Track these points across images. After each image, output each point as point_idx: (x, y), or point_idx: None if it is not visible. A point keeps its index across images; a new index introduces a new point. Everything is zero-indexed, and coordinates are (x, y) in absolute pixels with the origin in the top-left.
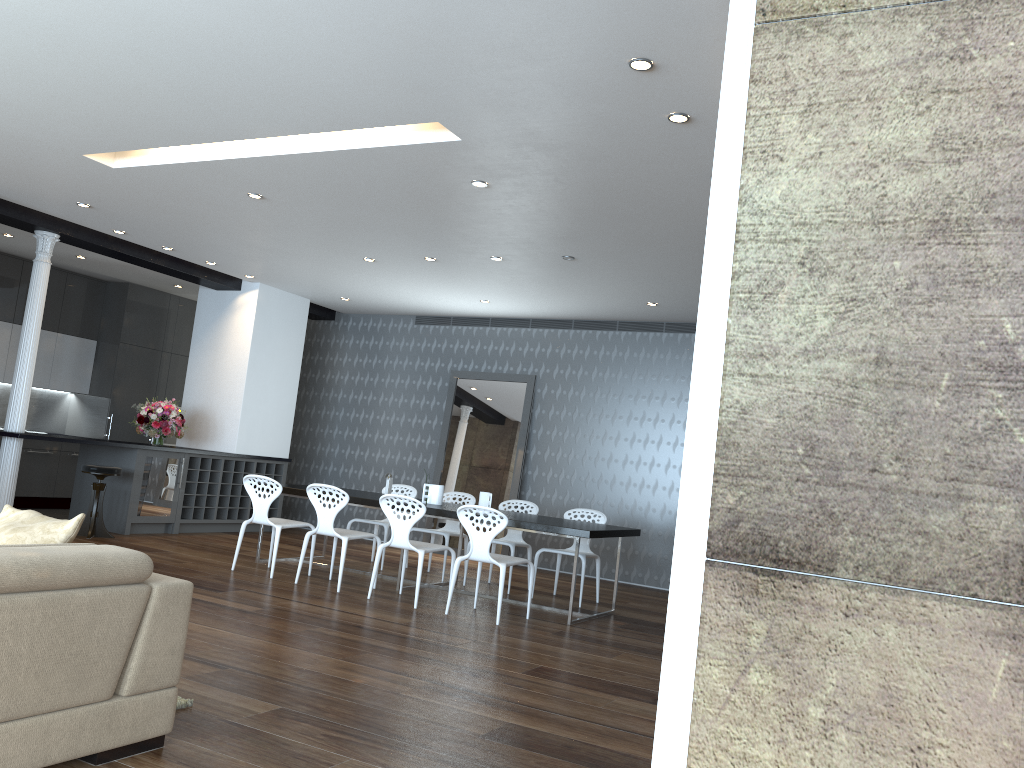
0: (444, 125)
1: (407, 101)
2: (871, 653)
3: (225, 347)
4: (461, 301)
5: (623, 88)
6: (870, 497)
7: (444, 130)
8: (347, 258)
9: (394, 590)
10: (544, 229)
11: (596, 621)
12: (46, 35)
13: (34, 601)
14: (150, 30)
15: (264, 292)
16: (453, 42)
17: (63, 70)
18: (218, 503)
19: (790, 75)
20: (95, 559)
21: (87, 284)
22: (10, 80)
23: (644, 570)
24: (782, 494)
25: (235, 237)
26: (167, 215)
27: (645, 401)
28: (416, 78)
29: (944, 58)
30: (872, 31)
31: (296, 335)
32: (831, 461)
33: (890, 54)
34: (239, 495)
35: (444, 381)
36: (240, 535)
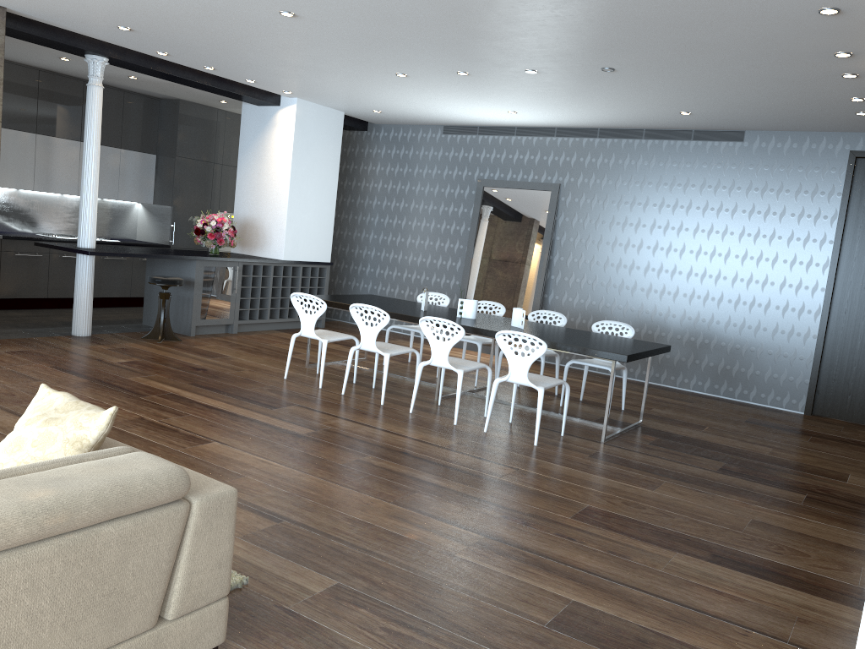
0: None
1: None
2: None
3: (269, 161)
4: (489, 112)
5: None
6: None
7: None
8: (380, 74)
9: (433, 400)
10: (588, 40)
11: (627, 436)
12: None
13: (51, 551)
14: None
15: (301, 107)
16: None
17: None
18: (270, 304)
19: None
20: (121, 488)
21: (143, 102)
22: None
23: (661, 371)
24: None
25: (271, 56)
26: (204, 36)
27: (669, 210)
28: None
29: None
30: None
31: (333, 147)
32: None
33: None
34: (288, 297)
35: (471, 189)
36: (290, 347)
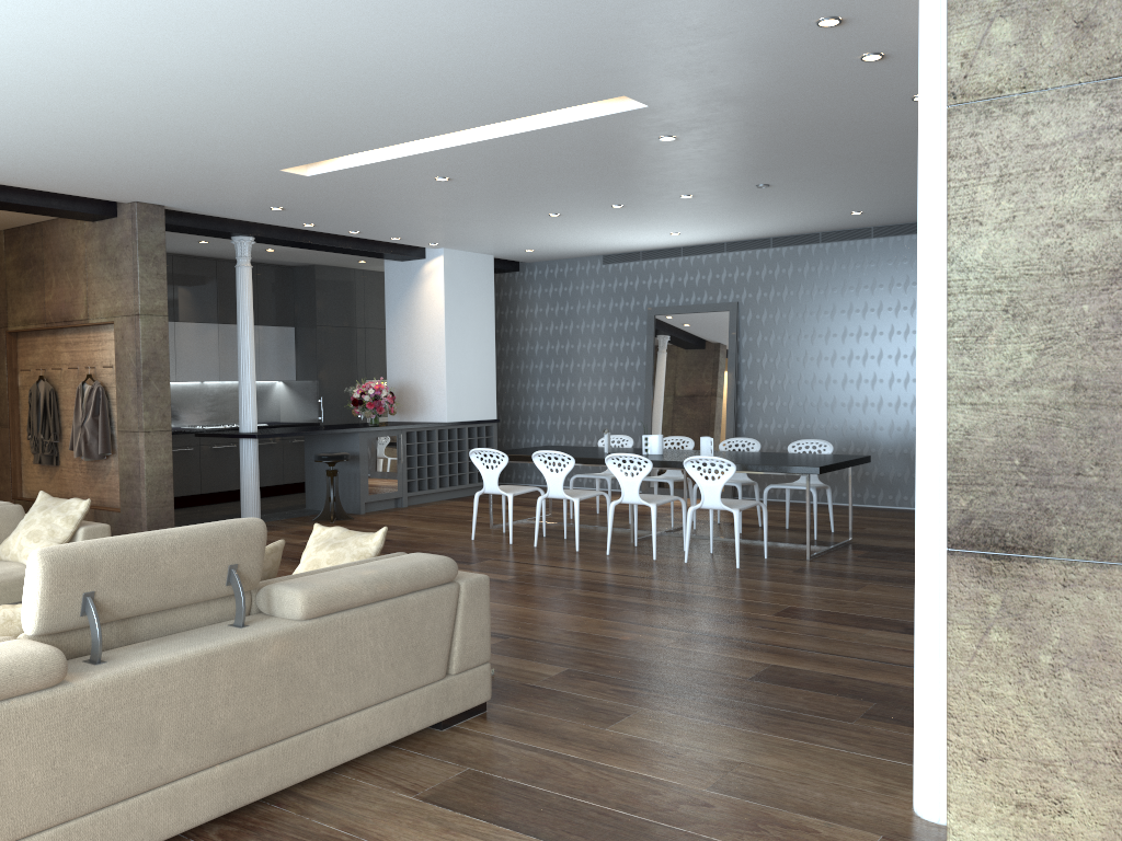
0: (630, 97)
1: (593, 84)
2: (1086, 613)
3: (419, 318)
4: (650, 237)
5: (812, 42)
6: (1076, 495)
7: (629, 98)
8: (532, 216)
9: (629, 542)
10: (736, 165)
11: (835, 553)
12: (255, 86)
13: (381, 609)
14: (350, 68)
15: (449, 257)
16: (638, 33)
17: (268, 109)
18: (438, 472)
19: (982, 150)
20: (416, 569)
21: (276, 273)
22: (219, 124)
23: (877, 491)
24: (1004, 496)
25: (420, 214)
26: (355, 206)
27: (859, 315)
28: (602, 66)
29: (1114, 130)
30: (1050, 109)
31: (485, 294)
32: (1042, 468)
33: (1067, 129)
34: (456, 462)
35: (641, 320)
36: (475, 506)
